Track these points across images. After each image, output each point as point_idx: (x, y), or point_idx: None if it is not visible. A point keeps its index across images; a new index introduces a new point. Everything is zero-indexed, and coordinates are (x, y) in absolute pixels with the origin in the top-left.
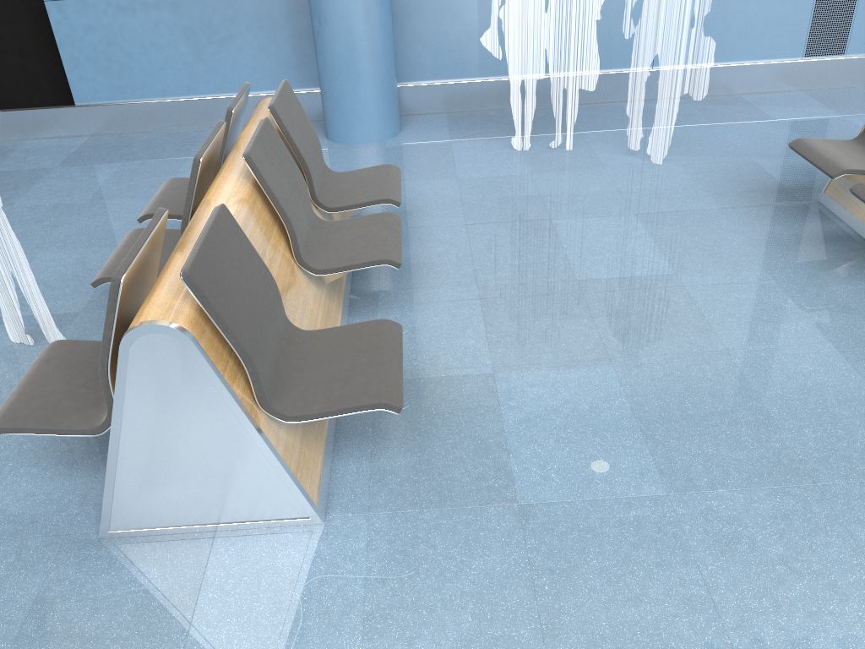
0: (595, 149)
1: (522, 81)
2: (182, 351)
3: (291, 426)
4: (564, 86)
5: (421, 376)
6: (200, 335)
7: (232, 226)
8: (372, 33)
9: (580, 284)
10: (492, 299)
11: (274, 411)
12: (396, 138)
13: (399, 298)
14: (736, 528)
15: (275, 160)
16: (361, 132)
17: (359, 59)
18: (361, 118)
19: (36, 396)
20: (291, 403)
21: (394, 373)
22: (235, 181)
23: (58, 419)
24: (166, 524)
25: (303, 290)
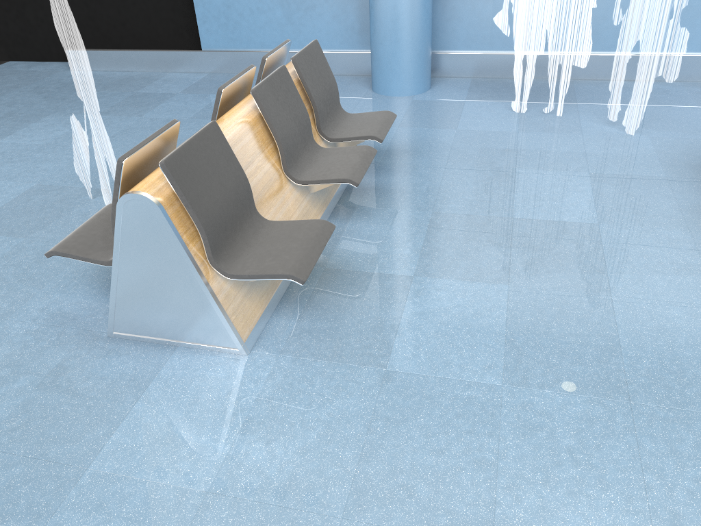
0: (582, 118)
1: (524, 55)
2: (154, 215)
3: (238, 283)
4: (560, 62)
5: (359, 270)
6: (169, 206)
7: (218, 137)
8: (412, 9)
9: (514, 221)
10: (439, 223)
11: (218, 268)
12: (424, 94)
13: (370, 213)
14: (544, 420)
15: (281, 96)
16: (395, 86)
17: (399, 29)
18: (396, 76)
19: (83, 236)
20: (233, 266)
21: (311, 257)
22: (244, 108)
23: (90, 252)
24: (147, 335)
25: (285, 193)
